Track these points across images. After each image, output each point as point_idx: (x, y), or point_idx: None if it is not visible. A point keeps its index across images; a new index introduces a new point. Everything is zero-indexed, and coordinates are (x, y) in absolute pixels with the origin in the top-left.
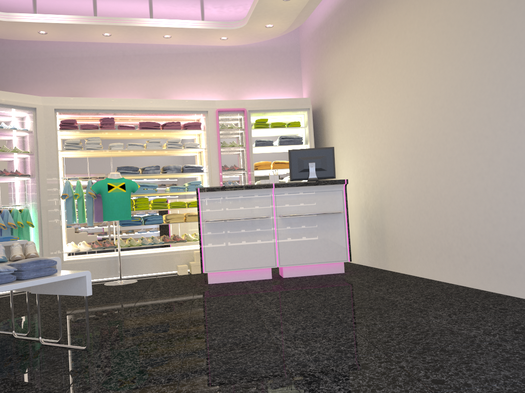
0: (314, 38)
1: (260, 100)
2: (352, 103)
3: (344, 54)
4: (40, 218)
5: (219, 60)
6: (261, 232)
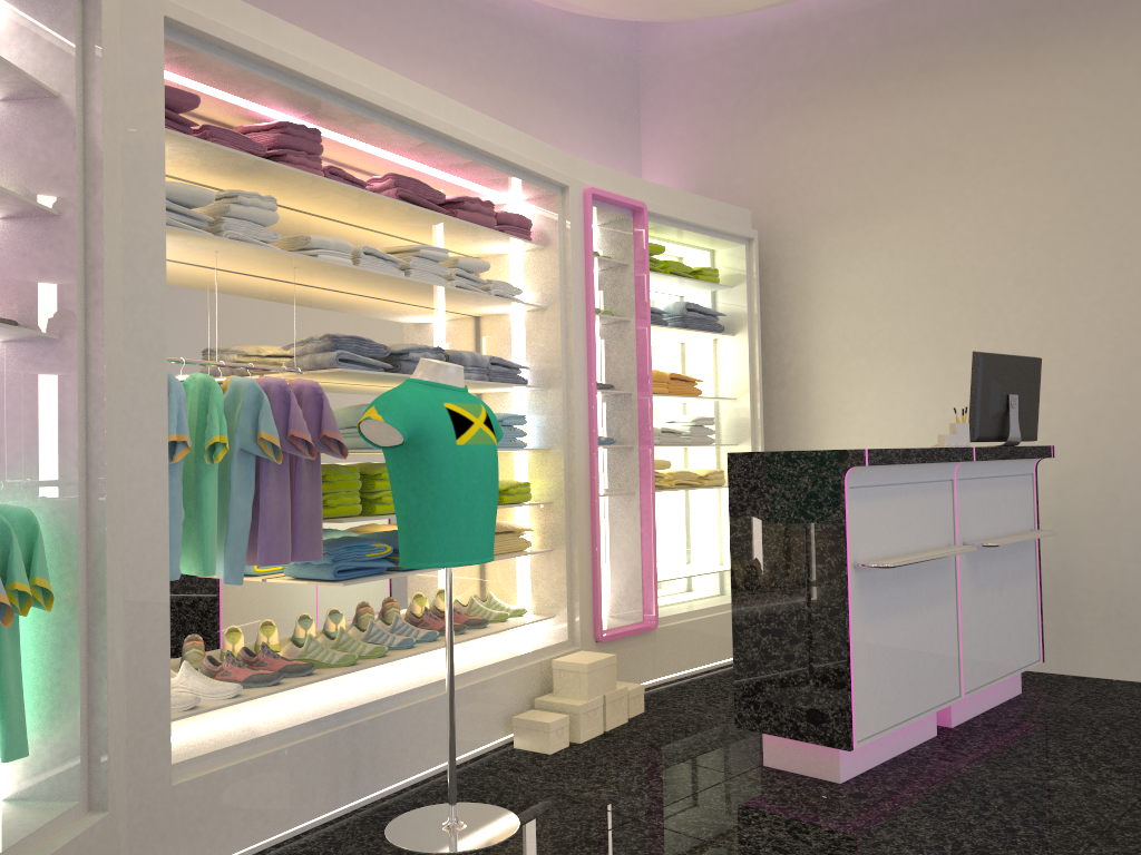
0: (733, 57)
1: (664, 189)
2: (936, 248)
3: (902, 120)
4: (86, 557)
5: (471, 35)
6: (939, 594)
